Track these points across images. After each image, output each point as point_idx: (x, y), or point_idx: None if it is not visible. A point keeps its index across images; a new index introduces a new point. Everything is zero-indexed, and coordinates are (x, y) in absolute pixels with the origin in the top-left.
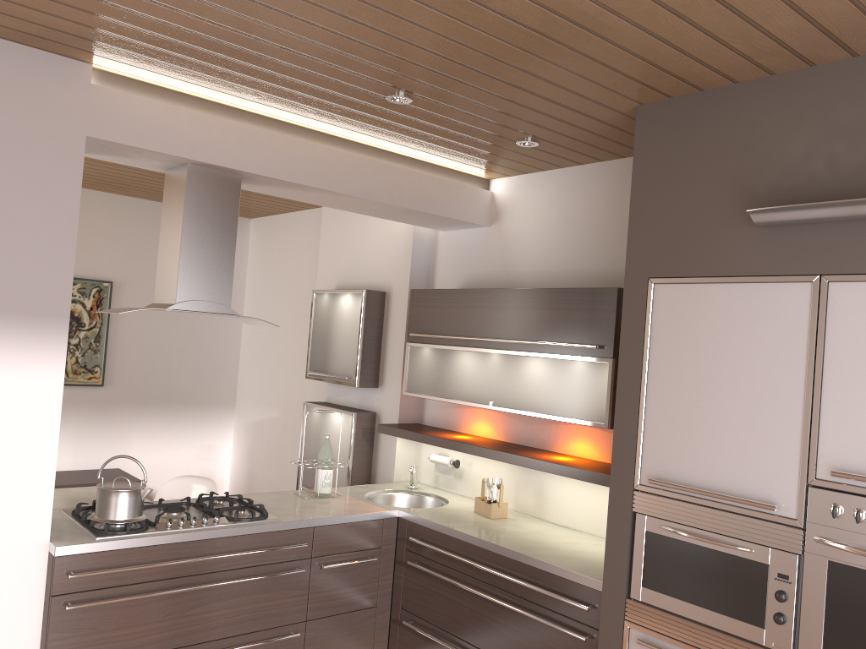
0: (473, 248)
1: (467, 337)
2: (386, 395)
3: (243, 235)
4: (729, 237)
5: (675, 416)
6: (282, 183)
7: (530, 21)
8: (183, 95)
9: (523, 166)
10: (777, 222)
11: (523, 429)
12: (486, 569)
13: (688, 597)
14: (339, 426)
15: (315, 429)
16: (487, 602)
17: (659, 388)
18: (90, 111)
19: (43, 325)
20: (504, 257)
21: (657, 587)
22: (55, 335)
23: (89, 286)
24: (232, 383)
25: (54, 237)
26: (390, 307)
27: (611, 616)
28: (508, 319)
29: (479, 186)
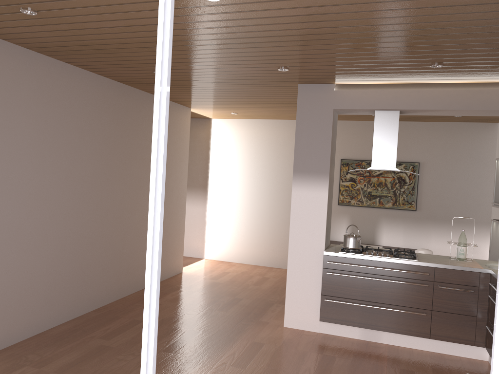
0: None
1: None
2: None
3: (493, 132)
4: None
5: None
6: (420, 110)
7: (419, 33)
8: (370, 85)
9: None
10: None
11: None
12: None
13: None
14: None
15: (493, 233)
16: None
17: None
18: (334, 100)
19: (321, 176)
20: None
21: None
22: (324, 179)
23: (408, 165)
24: (487, 213)
25: (323, 146)
26: None
27: None
28: None
29: None
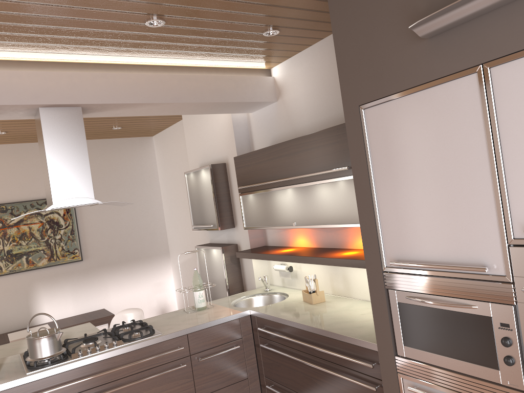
0: (270, 119)
1: (269, 181)
2: (240, 231)
3: (150, 147)
4: (407, 55)
5: (399, 209)
6: (113, 106)
7: None
8: (22, 62)
9: (283, 52)
10: (437, 30)
11: (326, 237)
12: (304, 344)
13: (437, 350)
14: (216, 258)
15: (204, 262)
16: (311, 367)
17: (384, 189)
18: None
19: None
20: (290, 120)
21: (414, 345)
22: None
23: None
24: (164, 241)
25: None
26: (230, 172)
27: (388, 370)
28: (291, 162)
29: (263, 75)
